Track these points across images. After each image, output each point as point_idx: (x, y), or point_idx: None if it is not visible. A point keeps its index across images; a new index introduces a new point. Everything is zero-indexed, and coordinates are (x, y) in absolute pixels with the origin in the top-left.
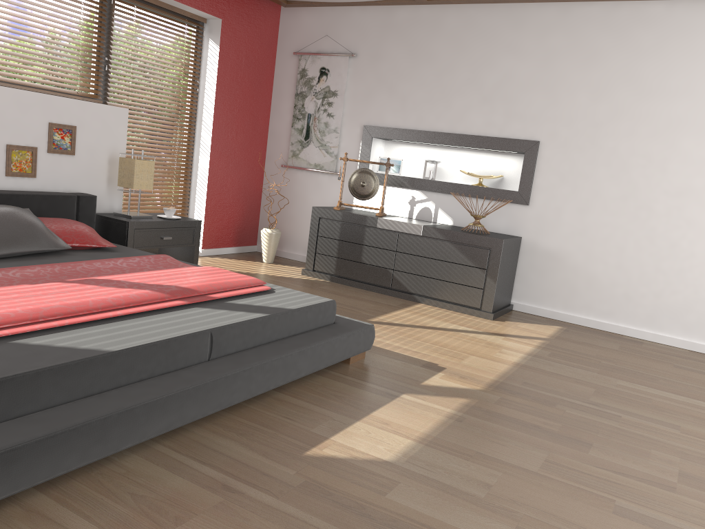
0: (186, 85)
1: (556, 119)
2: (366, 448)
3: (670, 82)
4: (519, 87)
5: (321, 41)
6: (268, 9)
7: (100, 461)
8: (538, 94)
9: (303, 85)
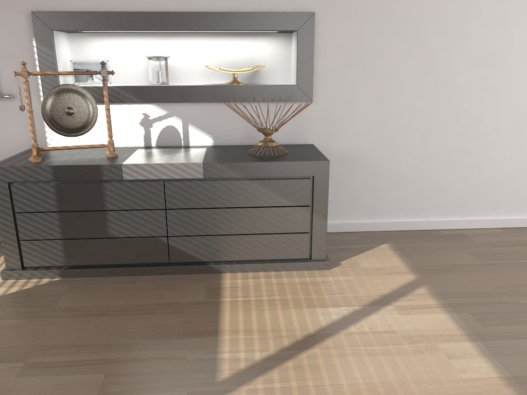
0: None
1: None
2: None
3: None
4: None
5: None
6: None
7: None
8: None
9: None
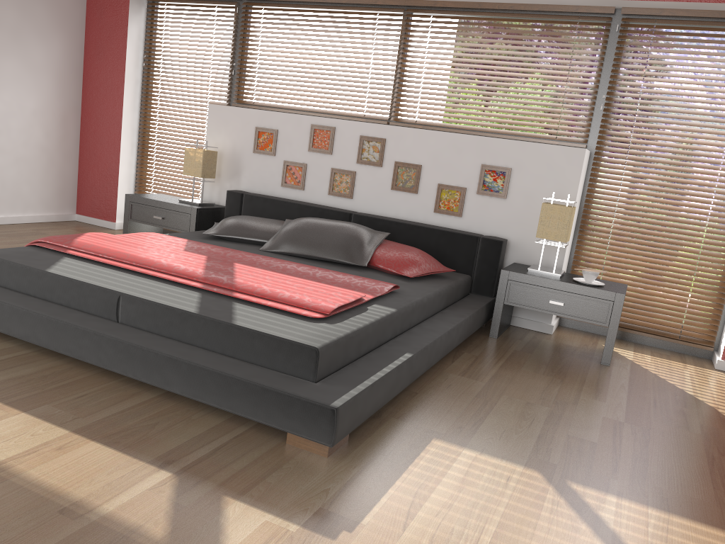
0: None
1: None
2: None
3: None
4: None
5: None
6: None
7: (8, 338)
8: None
9: None
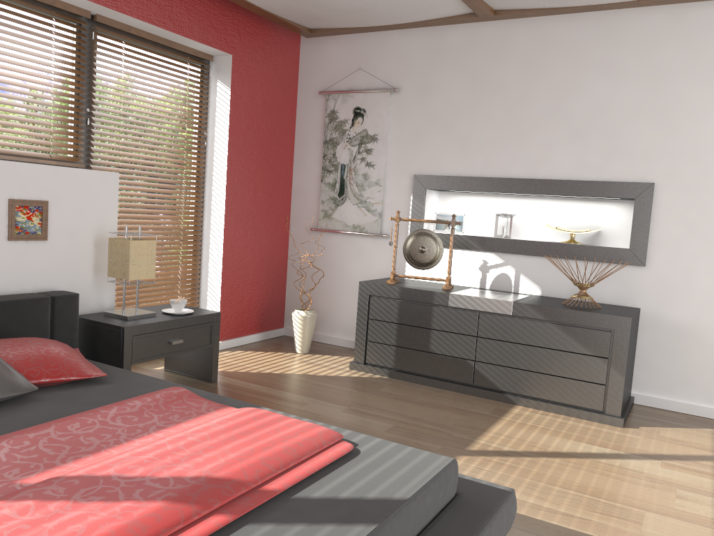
0: (191, 137)
1: (675, 154)
2: None
3: None
4: (620, 115)
5: (353, 76)
6: (286, 41)
7: None
8: (647, 123)
9: (334, 130)
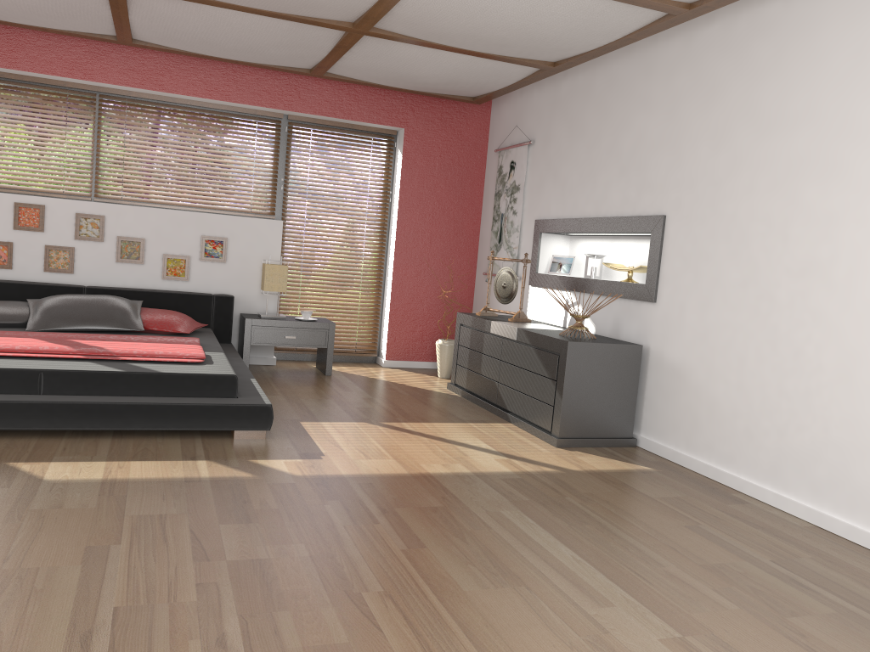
0: (373, 196)
1: (680, 183)
2: (54, 471)
3: (790, 106)
4: (649, 148)
5: (513, 133)
6: (472, 109)
7: None
8: (664, 153)
9: (500, 183)
